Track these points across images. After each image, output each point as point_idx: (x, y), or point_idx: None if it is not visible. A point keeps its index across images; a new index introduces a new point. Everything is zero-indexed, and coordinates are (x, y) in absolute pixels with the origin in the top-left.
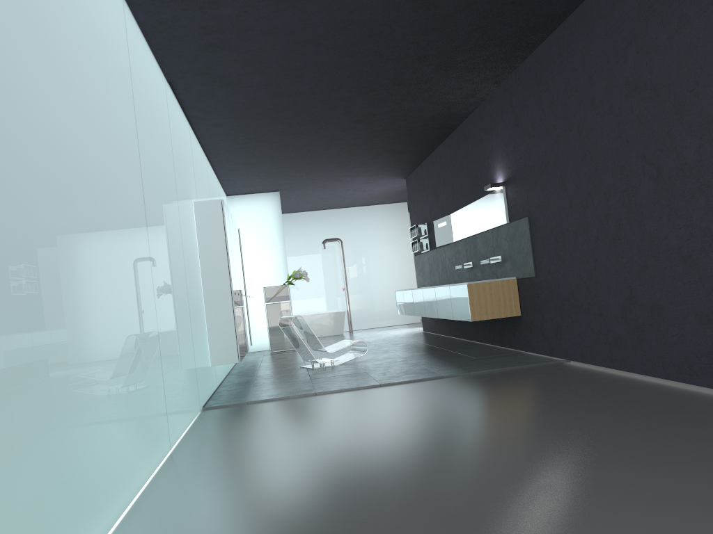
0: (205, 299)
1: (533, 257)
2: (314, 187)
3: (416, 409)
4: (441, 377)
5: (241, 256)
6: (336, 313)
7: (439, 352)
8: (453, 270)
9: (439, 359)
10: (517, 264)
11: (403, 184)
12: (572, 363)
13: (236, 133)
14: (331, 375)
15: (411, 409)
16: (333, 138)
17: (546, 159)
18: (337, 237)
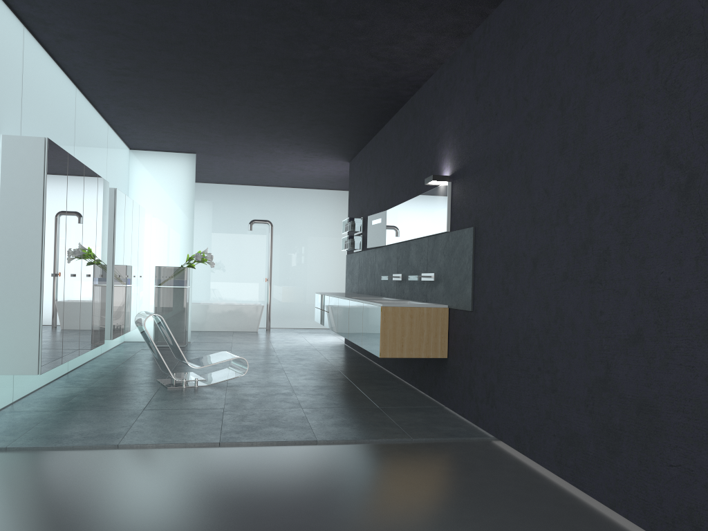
0: None
1: (473, 284)
2: (239, 155)
3: (221, 528)
4: (312, 441)
5: (114, 225)
6: (253, 307)
7: (339, 386)
8: (381, 280)
9: (332, 401)
10: (452, 289)
11: (347, 169)
12: (503, 447)
13: (105, 56)
14: (176, 405)
15: (214, 526)
16: (246, 89)
17: (509, 148)
18: (269, 219)
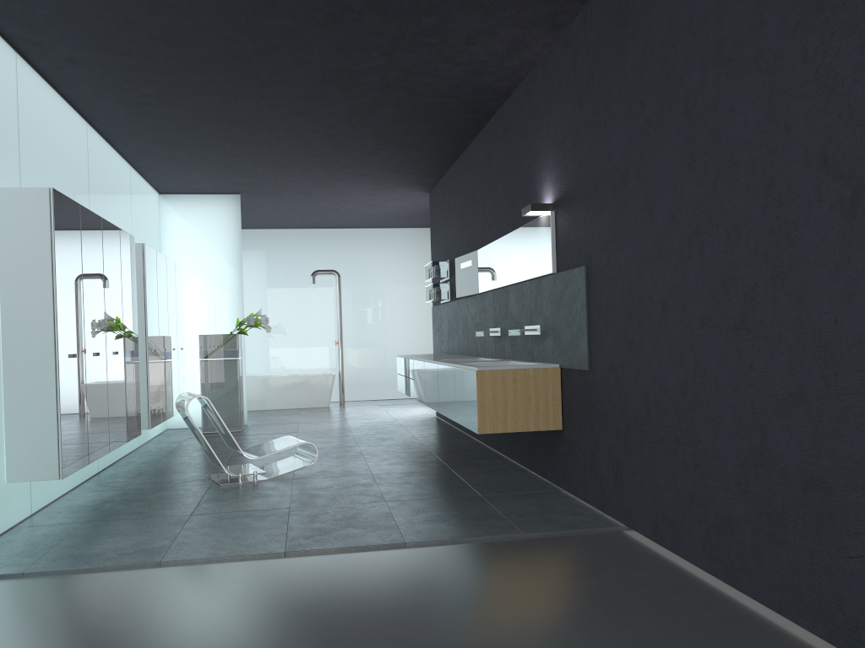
0: (4, 363)
1: (589, 337)
2: (293, 193)
3: None
4: (399, 544)
5: (144, 288)
6: (322, 377)
7: (431, 471)
8: (476, 336)
9: (423, 490)
10: (563, 344)
11: (427, 201)
12: (637, 538)
13: (118, 83)
14: (231, 507)
15: None
16: (295, 111)
17: (624, 165)
18: (335, 268)
